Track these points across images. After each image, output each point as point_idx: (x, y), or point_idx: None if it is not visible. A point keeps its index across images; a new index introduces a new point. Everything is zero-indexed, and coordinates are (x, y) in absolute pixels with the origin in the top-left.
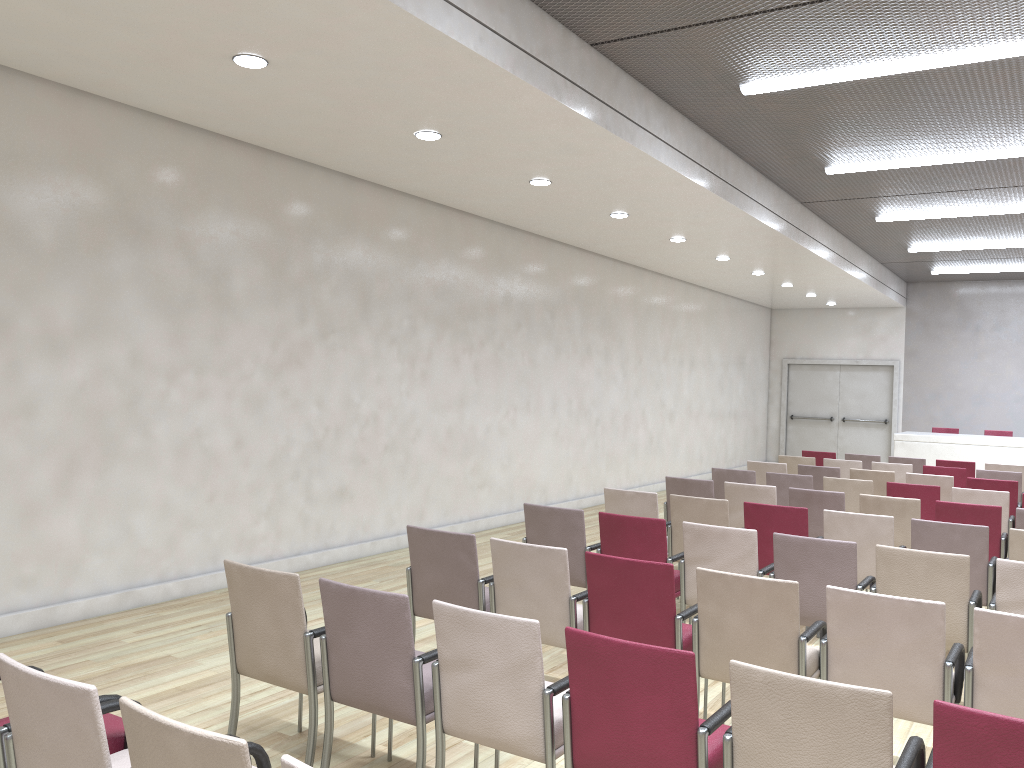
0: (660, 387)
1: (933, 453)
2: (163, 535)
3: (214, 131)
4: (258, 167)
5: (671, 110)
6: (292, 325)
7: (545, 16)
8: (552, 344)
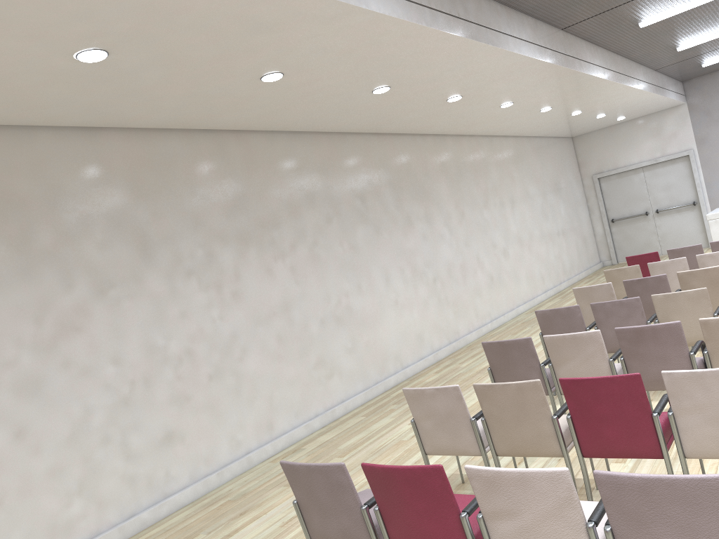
0: (488, 231)
1: None
2: None
3: None
4: None
5: None
6: (57, 294)
7: None
8: (370, 225)
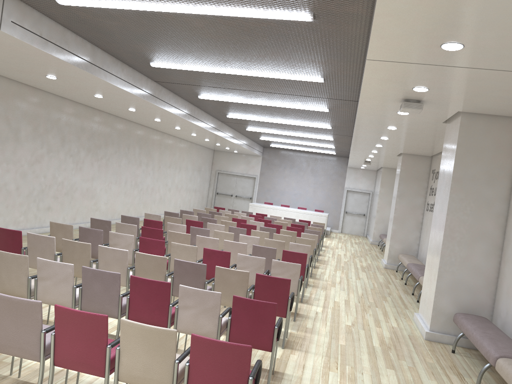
0: (166, 178)
1: (261, 211)
2: None
3: (21, 82)
4: (33, 93)
5: (177, 96)
6: (38, 148)
7: (142, 75)
8: (127, 159)
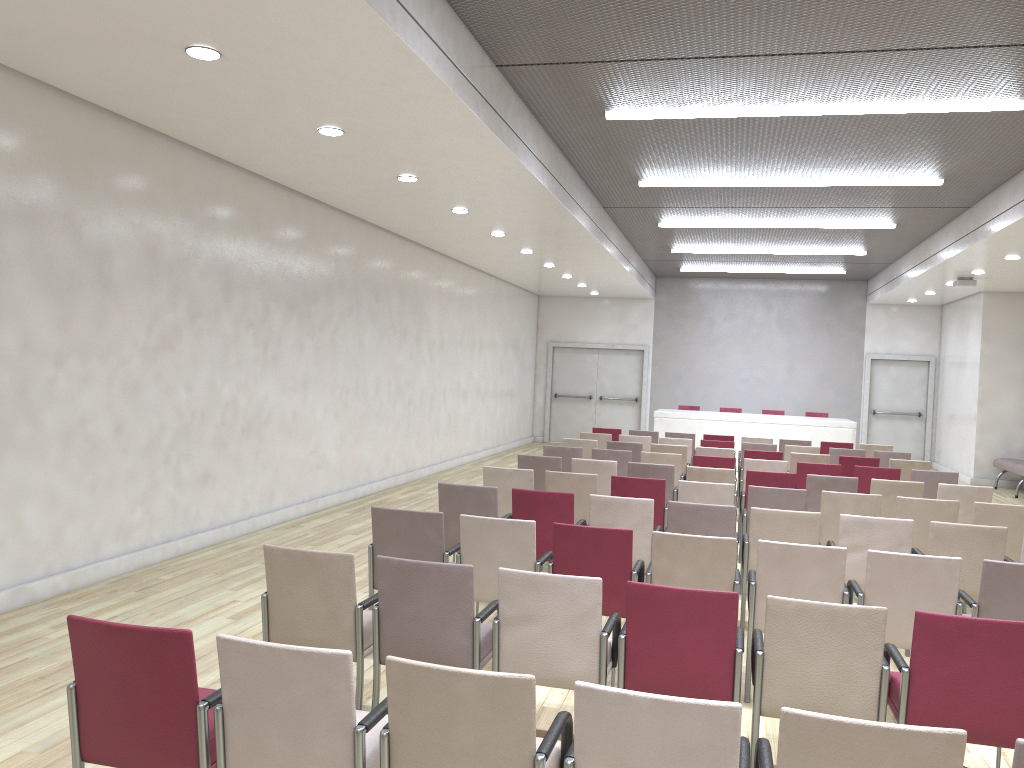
0: (457, 369)
1: (685, 428)
2: (50, 527)
3: (102, 106)
4: (137, 145)
5: (537, 125)
6: (165, 308)
7: (472, 39)
8: (376, 328)
